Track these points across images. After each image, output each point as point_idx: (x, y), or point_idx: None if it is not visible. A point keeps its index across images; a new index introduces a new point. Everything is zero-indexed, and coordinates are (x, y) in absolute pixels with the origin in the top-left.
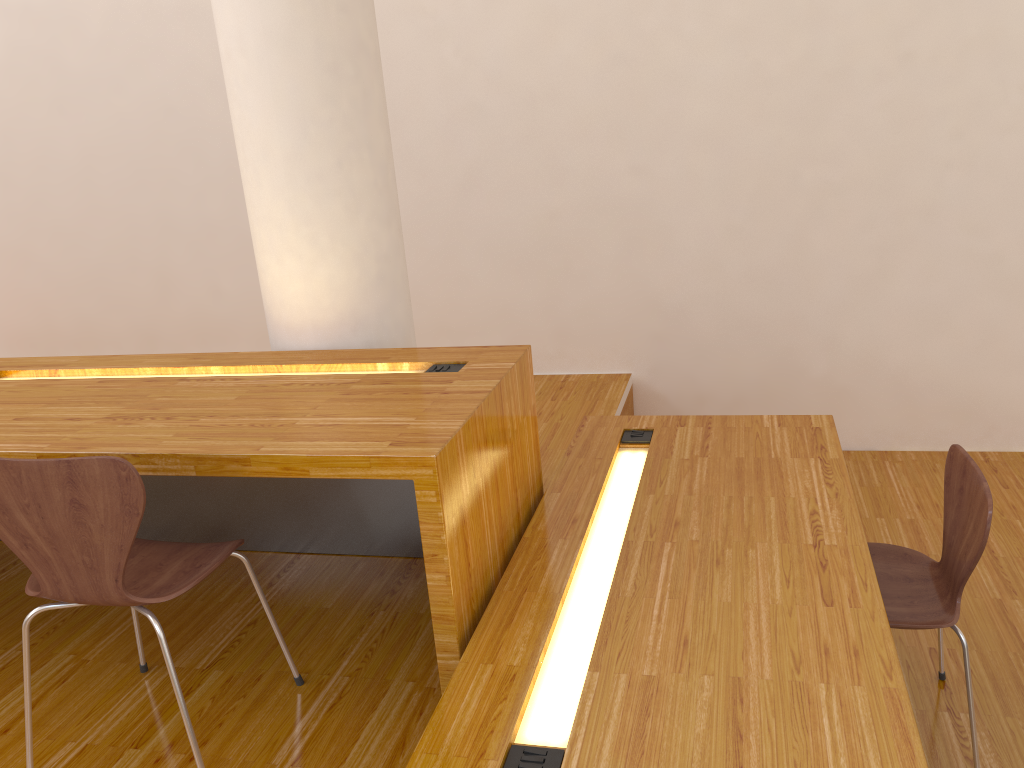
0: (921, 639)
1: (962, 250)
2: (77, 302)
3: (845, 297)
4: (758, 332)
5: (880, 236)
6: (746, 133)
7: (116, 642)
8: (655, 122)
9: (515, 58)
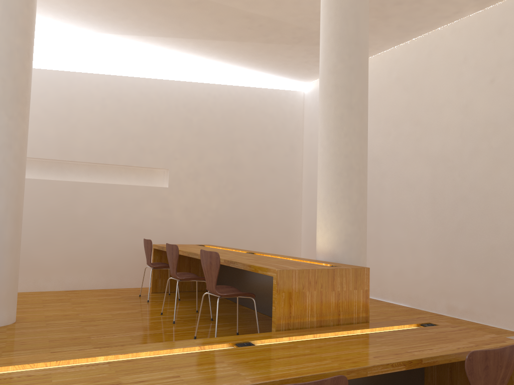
0: None
1: None
2: None
3: None
4: None
5: None
6: None
7: (240, 329)
8: None
9: (481, 178)
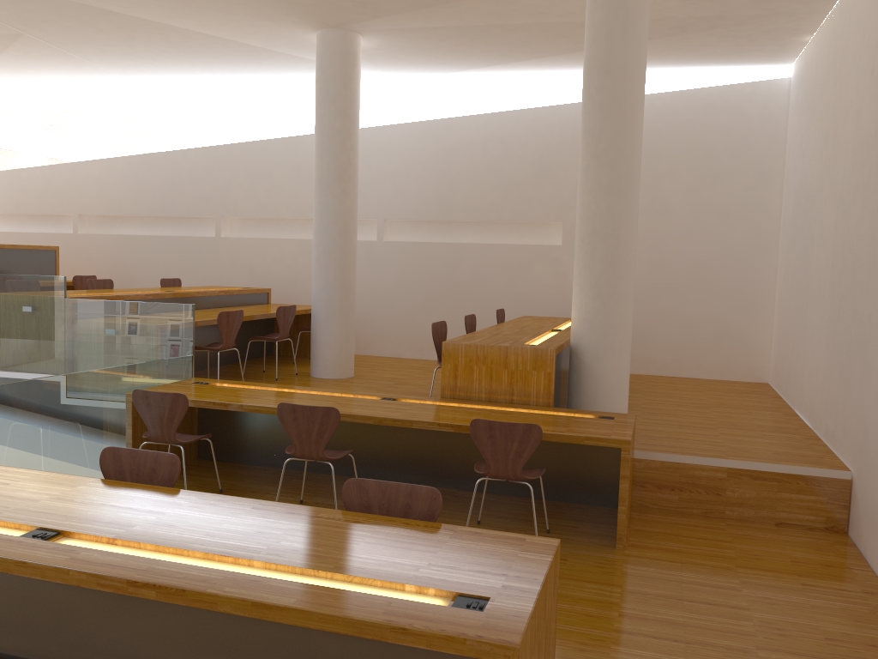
0: (575, 559)
1: None
2: (782, 348)
3: None
4: None
5: None
6: None
7: None
8: (875, 284)
9: (855, 232)
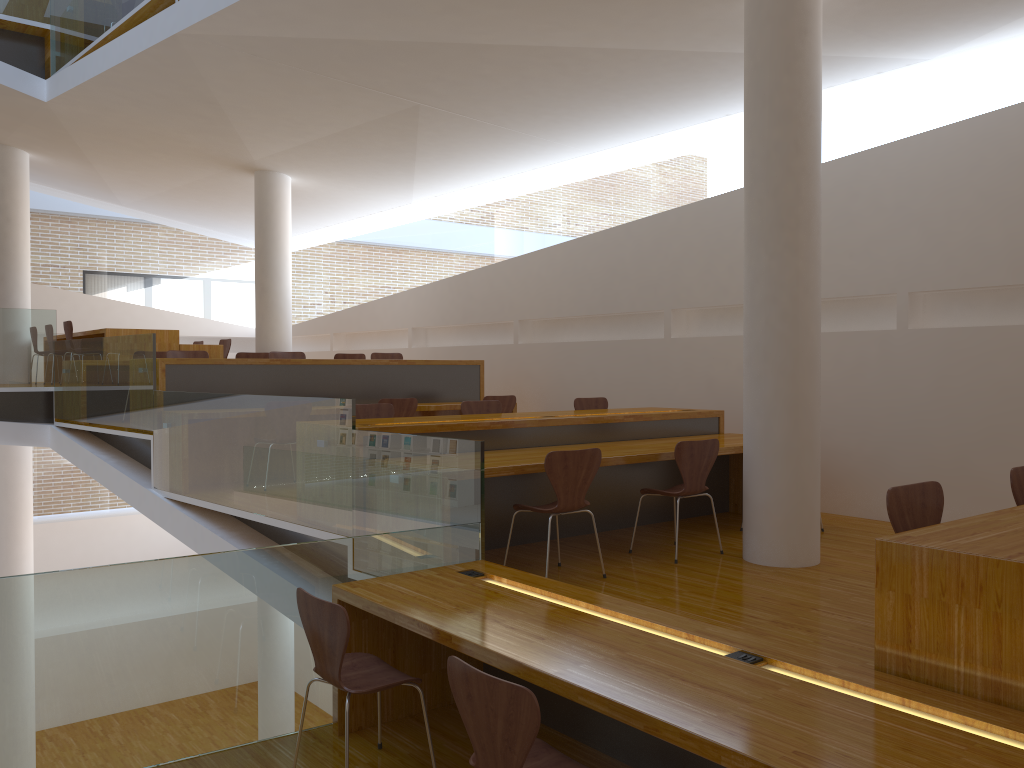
0: None
1: None
2: None
3: None
4: None
5: None
6: None
7: None
8: None
9: None
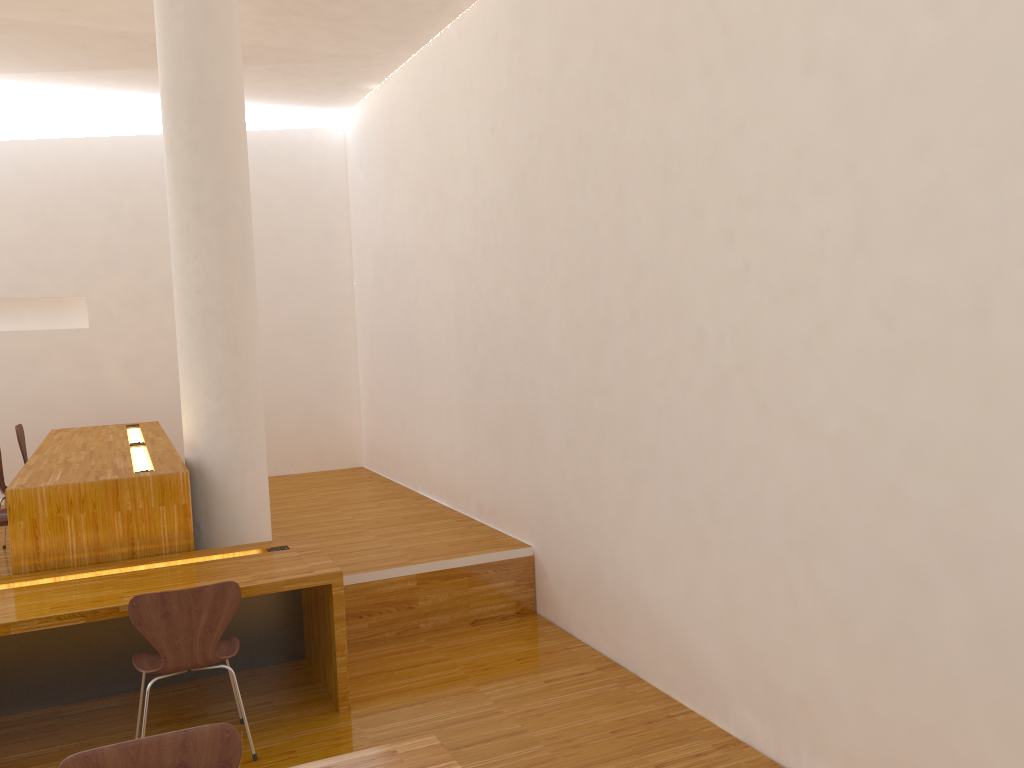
0: (304, 746)
1: (671, 494)
2: (383, 426)
3: (617, 518)
4: (581, 534)
5: (630, 467)
6: (570, 364)
7: None
8: (537, 349)
9: (492, 296)
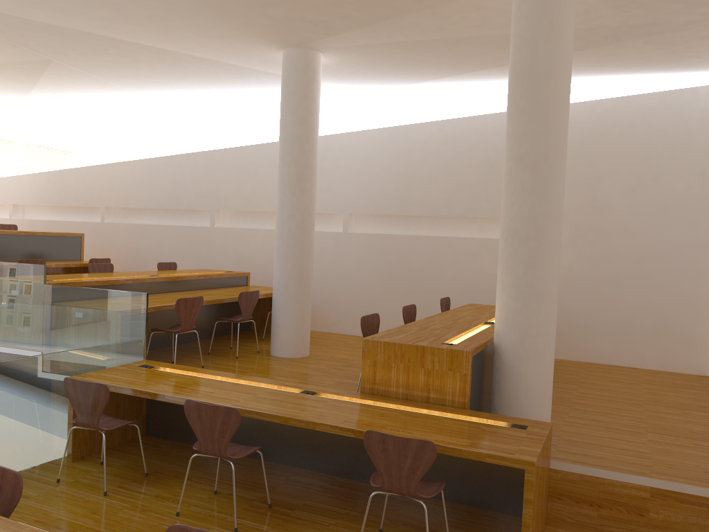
0: None
1: None
2: None
3: None
4: None
5: None
6: None
7: None
8: None
9: None
